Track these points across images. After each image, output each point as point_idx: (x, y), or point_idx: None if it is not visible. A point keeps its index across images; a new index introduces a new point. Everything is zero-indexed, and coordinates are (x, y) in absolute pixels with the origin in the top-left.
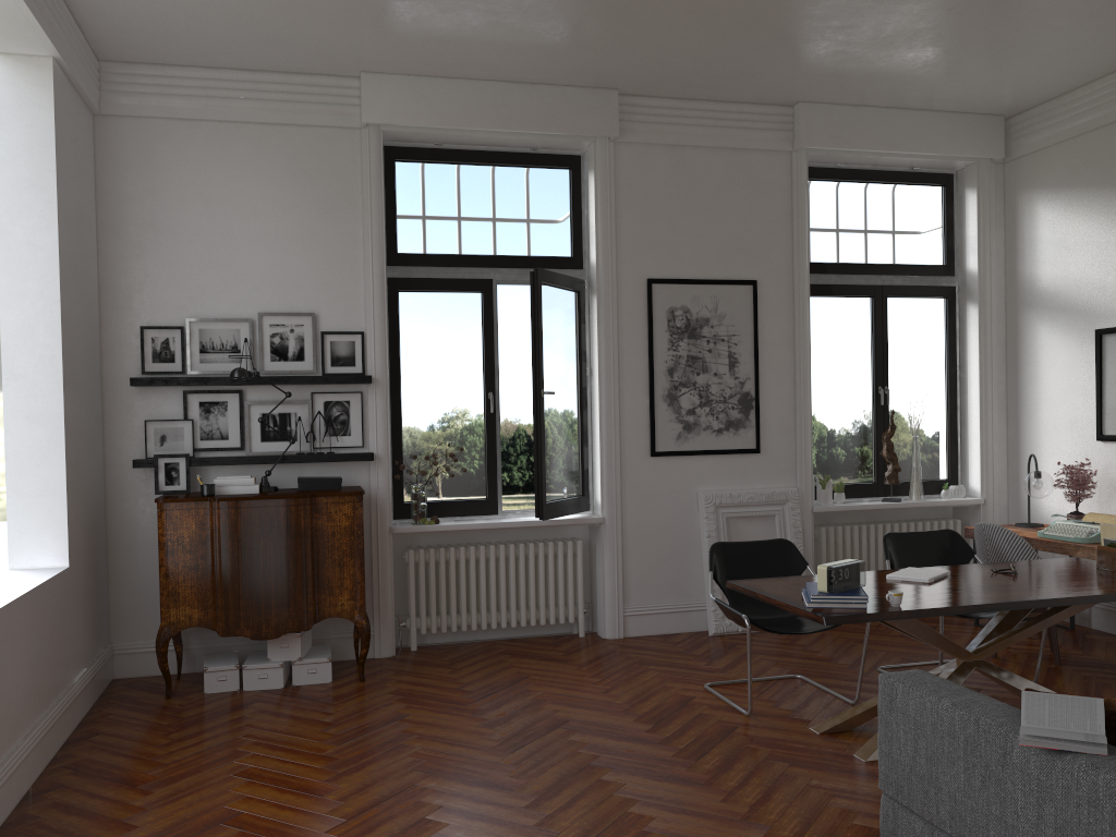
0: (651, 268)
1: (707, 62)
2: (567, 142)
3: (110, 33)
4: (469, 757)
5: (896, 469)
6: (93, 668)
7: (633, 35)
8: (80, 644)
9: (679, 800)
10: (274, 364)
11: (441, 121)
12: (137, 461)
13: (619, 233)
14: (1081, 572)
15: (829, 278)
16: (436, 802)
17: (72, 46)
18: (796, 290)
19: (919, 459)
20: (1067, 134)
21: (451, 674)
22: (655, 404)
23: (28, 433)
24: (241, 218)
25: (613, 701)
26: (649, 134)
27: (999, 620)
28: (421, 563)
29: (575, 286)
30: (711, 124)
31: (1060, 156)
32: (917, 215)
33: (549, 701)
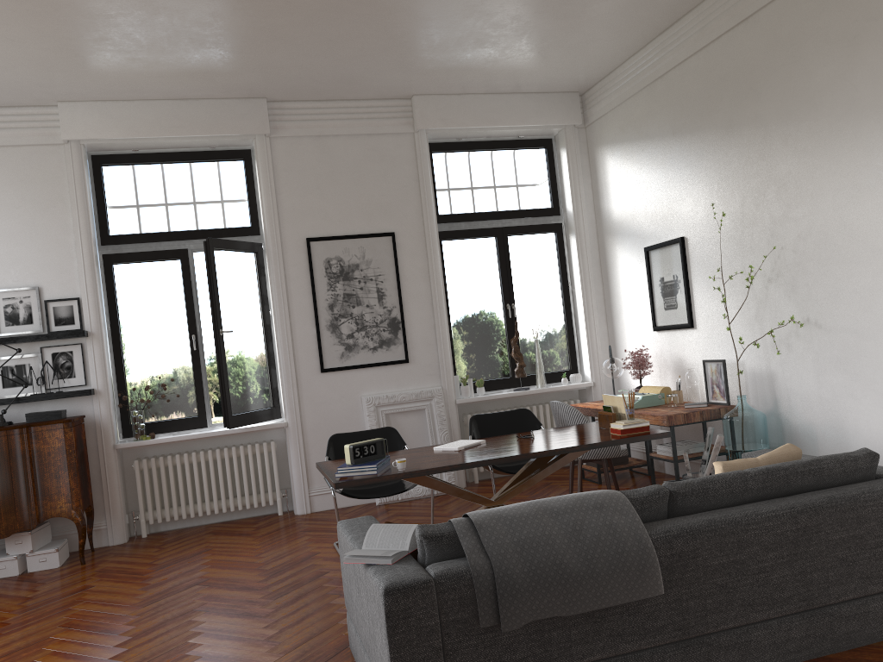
0: (308, 230)
1: (319, 73)
2: (234, 140)
3: None
4: (109, 613)
5: (522, 365)
6: None
7: (245, 58)
8: None
9: (233, 630)
10: (8, 328)
11: (126, 133)
12: None
13: (281, 206)
14: (581, 432)
15: (460, 225)
16: (53, 648)
17: None
18: (426, 237)
19: (540, 356)
20: (615, 103)
21: (155, 552)
22: (321, 333)
23: None
24: None
25: (256, 561)
26: (297, 129)
27: (520, 474)
28: (144, 470)
29: (252, 248)
30: (346, 118)
31: (614, 119)
32: (526, 171)
33: (209, 566)
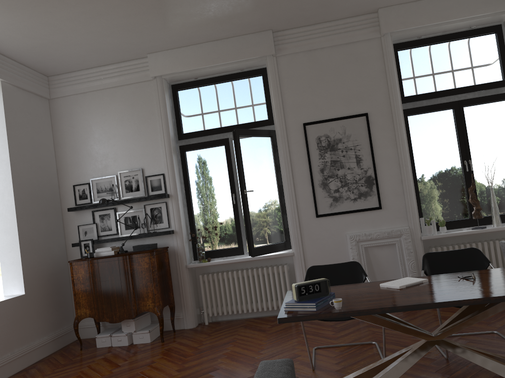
0: (304, 117)
1: (301, 2)
2: (253, 62)
3: (37, 64)
4: None
5: (478, 209)
6: (53, 336)
7: (245, 0)
8: (39, 326)
9: None
10: (126, 194)
11: (185, 67)
12: (73, 244)
13: (285, 103)
14: None
15: (422, 102)
16: None
17: (16, 74)
18: (393, 114)
19: (495, 201)
20: None
21: (204, 338)
22: (315, 189)
23: (6, 238)
24: (108, 131)
25: (256, 357)
26: (294, 48)
27: (460, 312)
28: (205, 281)
29: (268, 134)
30: (328, 34)
31: None
32: (478, 54)
33: (226, 356)
